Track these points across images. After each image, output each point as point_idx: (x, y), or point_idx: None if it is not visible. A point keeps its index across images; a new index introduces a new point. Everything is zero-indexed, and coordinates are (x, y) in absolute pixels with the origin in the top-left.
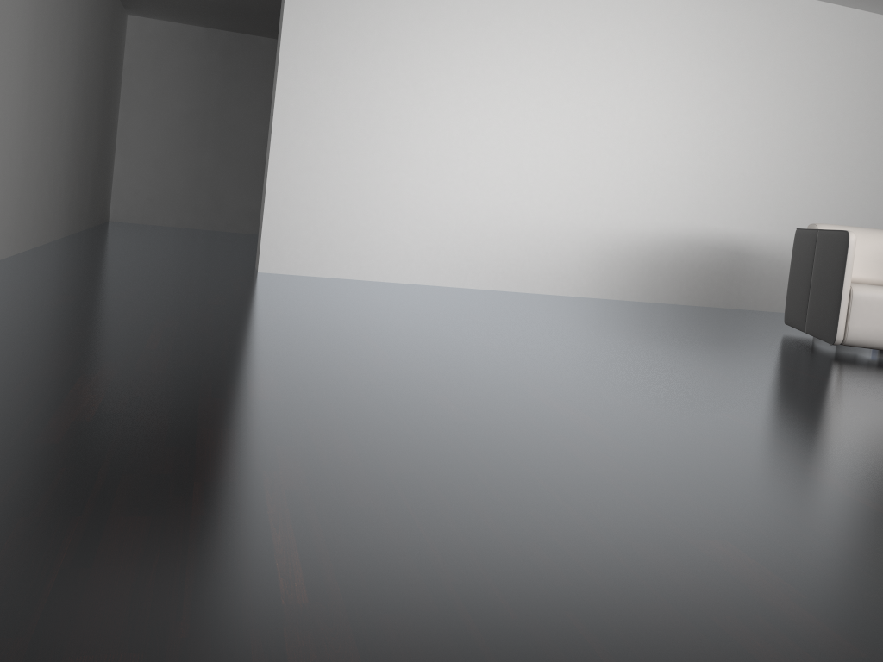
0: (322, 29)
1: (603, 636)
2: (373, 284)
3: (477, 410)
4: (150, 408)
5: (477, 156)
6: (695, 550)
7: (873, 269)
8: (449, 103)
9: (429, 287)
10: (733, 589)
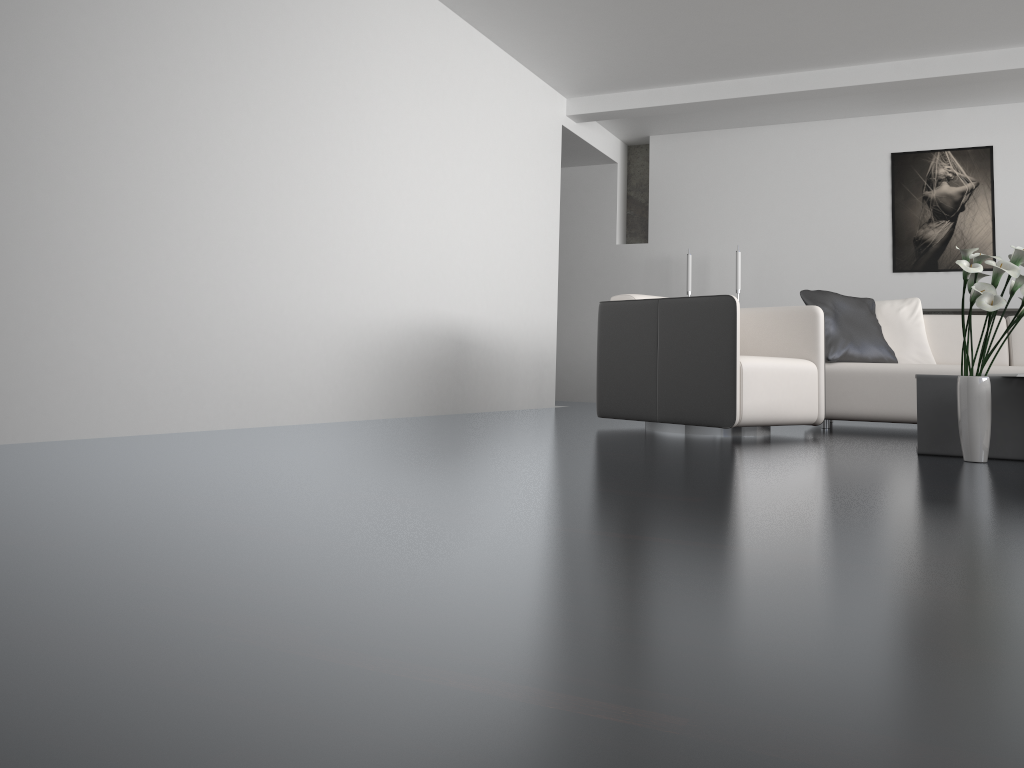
0: None
1: None
2: (66, 447)
3: None
4: None
5: (198, 199)
6: None
7: None
8: (157, 103)
9: (148, 438)
10: None
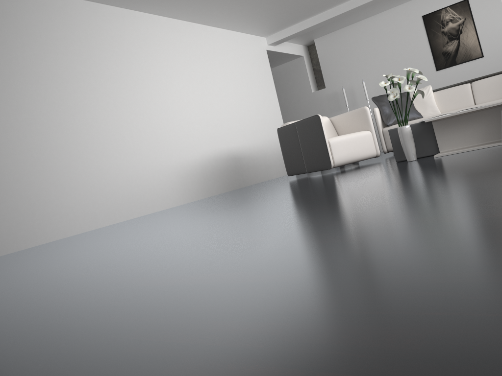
0: None
1: None
2: (65, 239)
3: (350, 202)
4: (250, 259)
5: (97, 137)
6: None
7: None
8: (70, 107)
9: (99, 229)
10: None
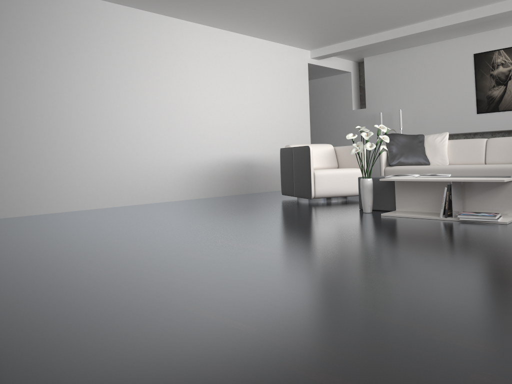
0: (7, 60)
1: (363, 305)
2: (62, 214)
3: (210, 254)
4: (52, 292)
5: (112, 129)
6: (355, 275)
7: (316, 162)
8: (93, 101)
9: (96, 210)
10: (380, 282)
